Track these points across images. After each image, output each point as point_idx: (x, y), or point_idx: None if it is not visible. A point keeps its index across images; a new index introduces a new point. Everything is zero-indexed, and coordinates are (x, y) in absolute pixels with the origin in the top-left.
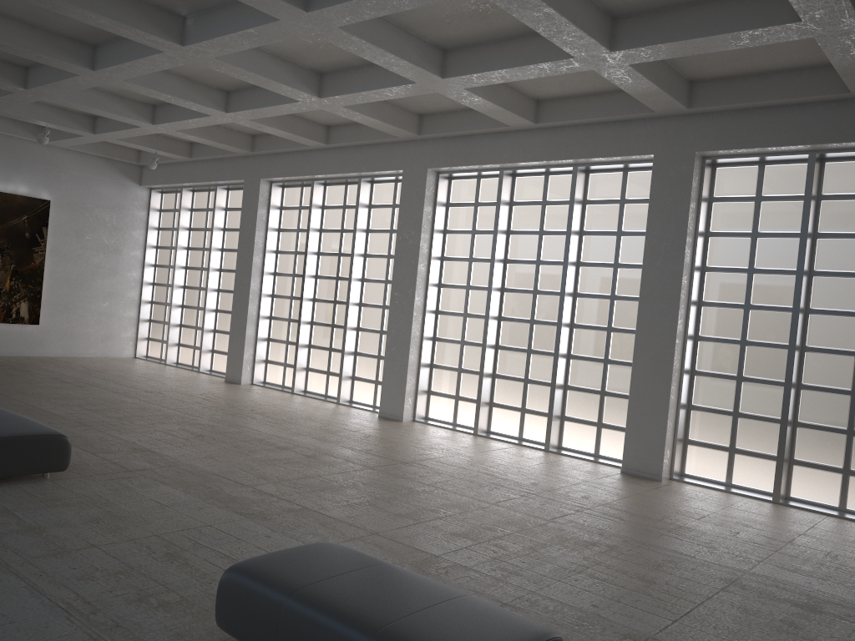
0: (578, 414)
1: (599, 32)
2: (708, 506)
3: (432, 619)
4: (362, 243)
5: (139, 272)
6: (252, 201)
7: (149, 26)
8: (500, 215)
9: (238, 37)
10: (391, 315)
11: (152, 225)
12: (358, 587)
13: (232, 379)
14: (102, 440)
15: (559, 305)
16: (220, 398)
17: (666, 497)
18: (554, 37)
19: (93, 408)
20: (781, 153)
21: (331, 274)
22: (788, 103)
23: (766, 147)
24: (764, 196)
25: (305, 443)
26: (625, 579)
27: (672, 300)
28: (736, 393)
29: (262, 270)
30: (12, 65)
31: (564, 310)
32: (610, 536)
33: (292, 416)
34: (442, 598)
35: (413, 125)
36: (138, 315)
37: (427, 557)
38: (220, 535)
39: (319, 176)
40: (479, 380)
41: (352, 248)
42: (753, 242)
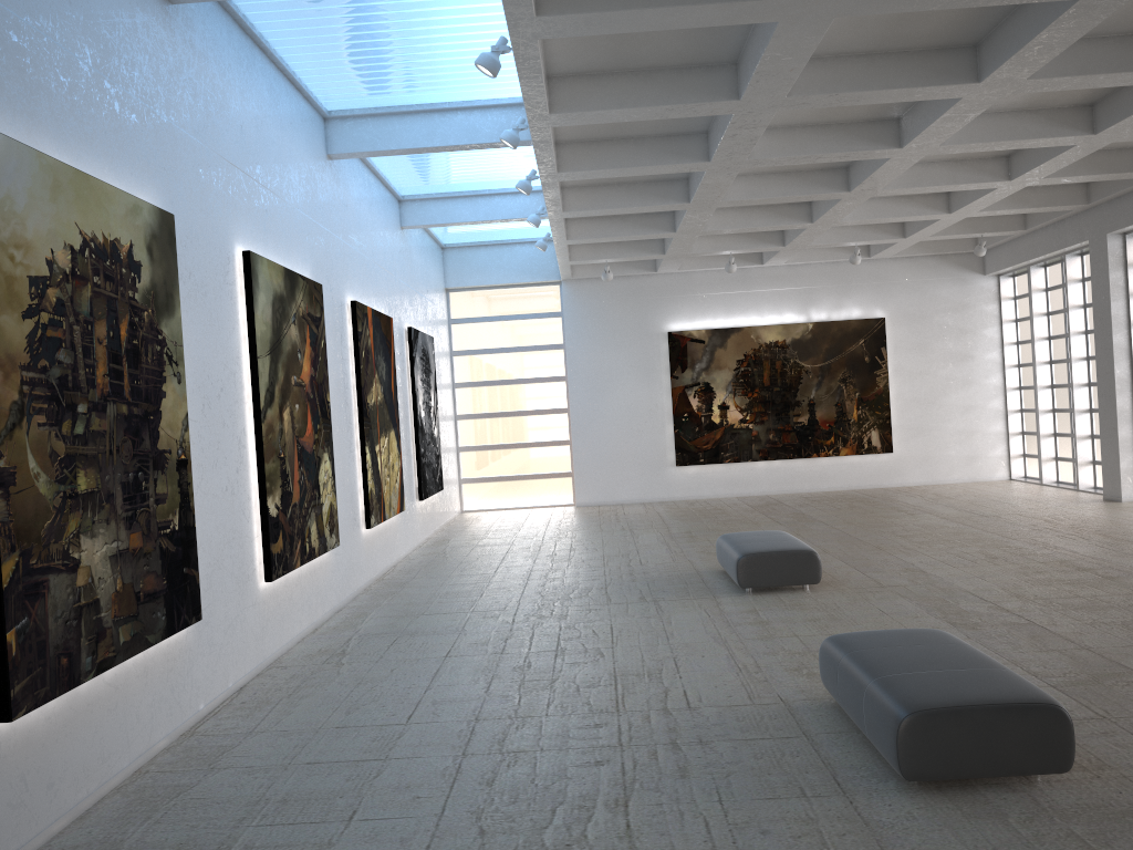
0: None
1: None
2: None
3: (934, 676)
4: None
5: (999, 377)
6: (1100, 265)
7: (861, 144)
8: None
9: (940, 123)
10: None
11: (1006, 318)
12: (903, 653)
13: (1110, 496)
14: (882, 561)
15: None
16: (1068, 519)
17: None
18: None
19: (904, 534)
20: None
21: None
22: None
23: None
24: None
25: (1122, 564)
26: None
27: None
28: None
29: (1129, 349)
30: (796, 205)
31: None
32: None
33: None
34: (969, 667)
35: None
36: (1005, 428)
37: (1123, 671)
38: None
39: None
40: None
41: None
42: None
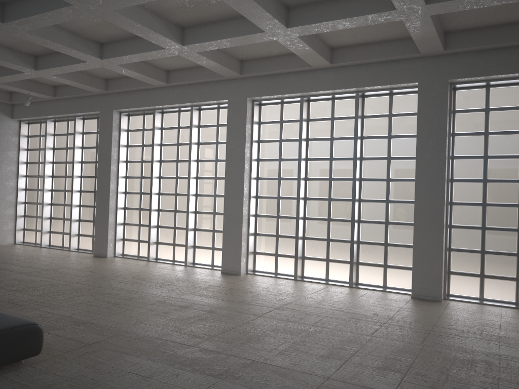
0: (368, 260)
1: None
2: (490, 317)
3: None
4: (195, 152)
5: (15, 181)
6: (107, 126)
7: None
8: (303, 128)
9: None
10: (226, 201)
11: (22, 147)
12: None
13: (99, 254)
14: (43, 317)
15: (352, 187)
16: (102, 270)
17: (459, 313)
18: None
19: (14, 289)
20: (505, 79)
21: (172, 175)
22: (513, 45)
23: (499, 74)
24: (491, 108)
25: (195, 300)
26: None
27: (439, 179)
28: (482, 238)
29: (117, 174)
30: None
31: (356, 190)
32: (473, 352)
33: (165, 278)
34: None
35: (237, 68)
36: (15, 212)
37: None
38: None
39: (160, 106)
40: (296, 242)
41: (189, 156)
42: (486, 138)
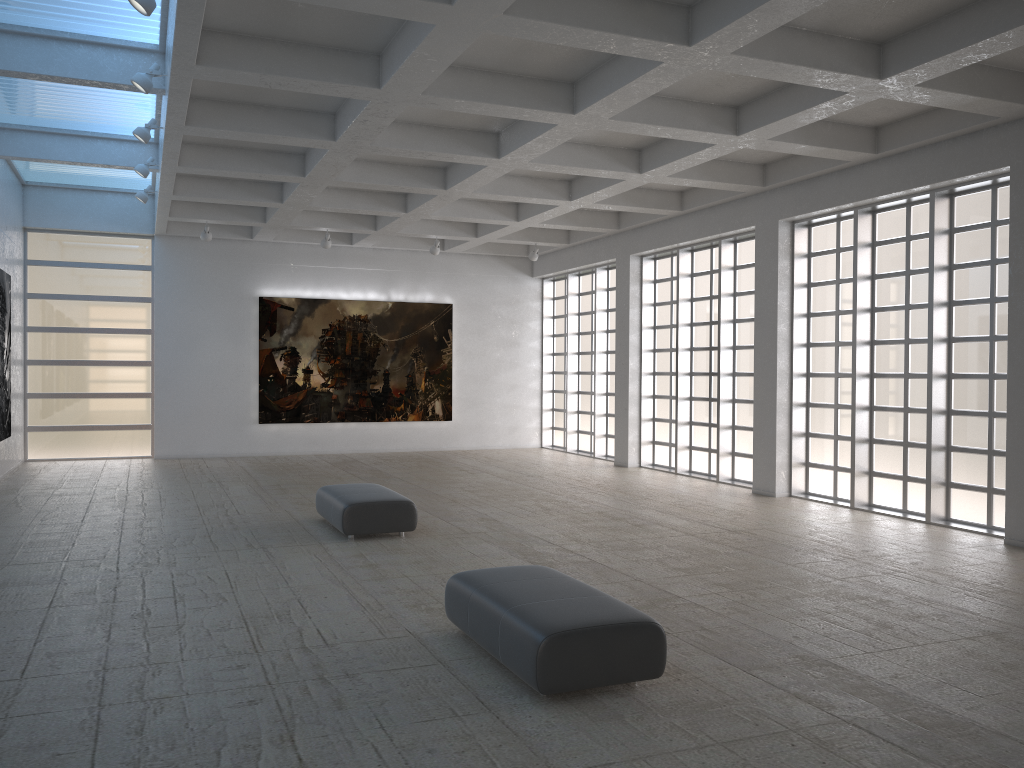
0: (965, 479)
1: (859, 64)
2: None
3: (558, 604)
4: (729, 308)
5: (538, 362)
6: (624, 279)
7: (467, 149)
8: (858, 260)
9: (535, 143)
10: (755, 383)
11: (546, 315)
12: (526, 586)
13: (620, 462)
14: (461, 512)
15: (927, 353)
16: (594, 479)
17: None
18: (809, 82)
19: (471, 489)
20: None
21: (705, 344)
22: None
23: None
24: None
25: (643, 515)
26: (860, 623)
27: None
28: None
29: (640, 347)
30: (394, 195)
31: (933, 359)
32: (895, 593)
33: (654, 493)
34: (582, 595)
35: (756, 177)
36: (540, 404)
37: (670, 597)
38: None
39: (681, 244)
40: (851, 446)
41: (718, 315)
42: None
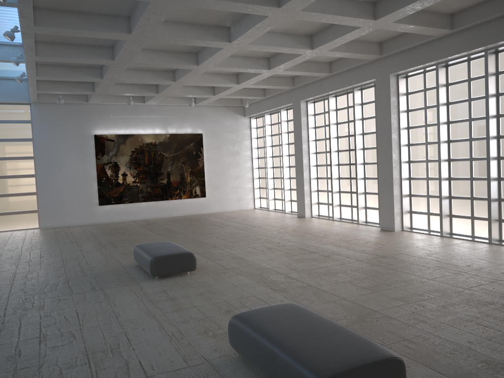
0: None
1: None
2: None
3: (320, 344)
4: (360, 127)
5: (250, 163)
6: (298, 114)
7: (211, 37)
8: (439, 94)
9: (253, 30)
10: (379, 168)
11: (253, 137)
12: (289, 326)
13: (300, 215)
14: (220, 254)
15: (486, 146)
16: (290, 227)
17: None
18: None
19: (223, 237)
20: None
21: (346, 148)
22: None
23: None
24: None
25: (326, 249)
26: (503, 326)
27: None
28: None
29: (308, 152)
30: (167, 72)
31: (490, 148)
32: None
33: (327, 233)
34: (334, 333)
35: (376, 50)
36: (253, 185)
37: (369, 311)
38: (257, 300)
39: (330, 92)
40: (439, 201)
41: (354, 131)
42: None
